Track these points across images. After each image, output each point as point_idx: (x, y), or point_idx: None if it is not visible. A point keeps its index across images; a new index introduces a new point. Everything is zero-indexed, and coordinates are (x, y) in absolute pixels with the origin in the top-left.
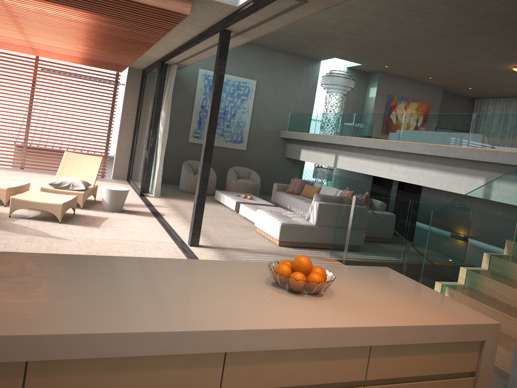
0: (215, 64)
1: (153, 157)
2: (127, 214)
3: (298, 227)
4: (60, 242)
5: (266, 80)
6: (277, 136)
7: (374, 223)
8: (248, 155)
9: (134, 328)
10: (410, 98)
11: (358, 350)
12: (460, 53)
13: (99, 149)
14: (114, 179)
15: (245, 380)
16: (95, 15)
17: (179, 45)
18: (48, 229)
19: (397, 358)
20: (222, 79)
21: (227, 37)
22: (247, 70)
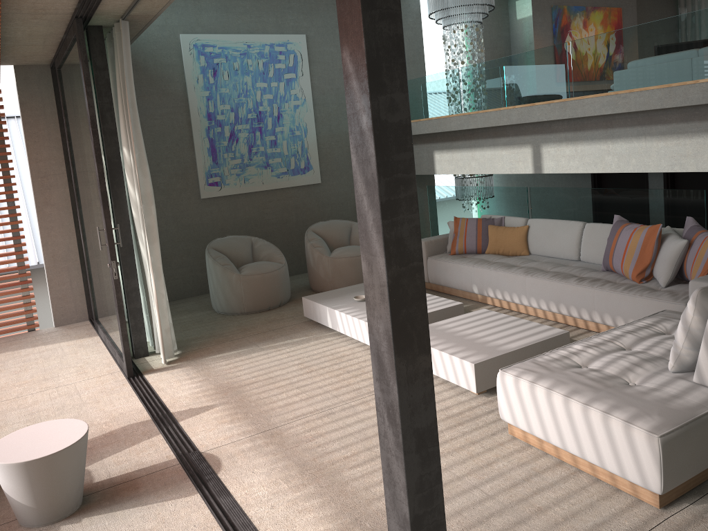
0: None
1: (135, 268)
2: (106, 515)
3: (702, 426)
4: None
5: (324, 29)
6: None
7: None
8: (328, 192)
9: None
10: (589, 5)
11: None
12: None
13: (3, 271)
14: (59, 326)
15: None
16: None
17: None
18: None
19: None
20: None
21: None
22: (281, 17)
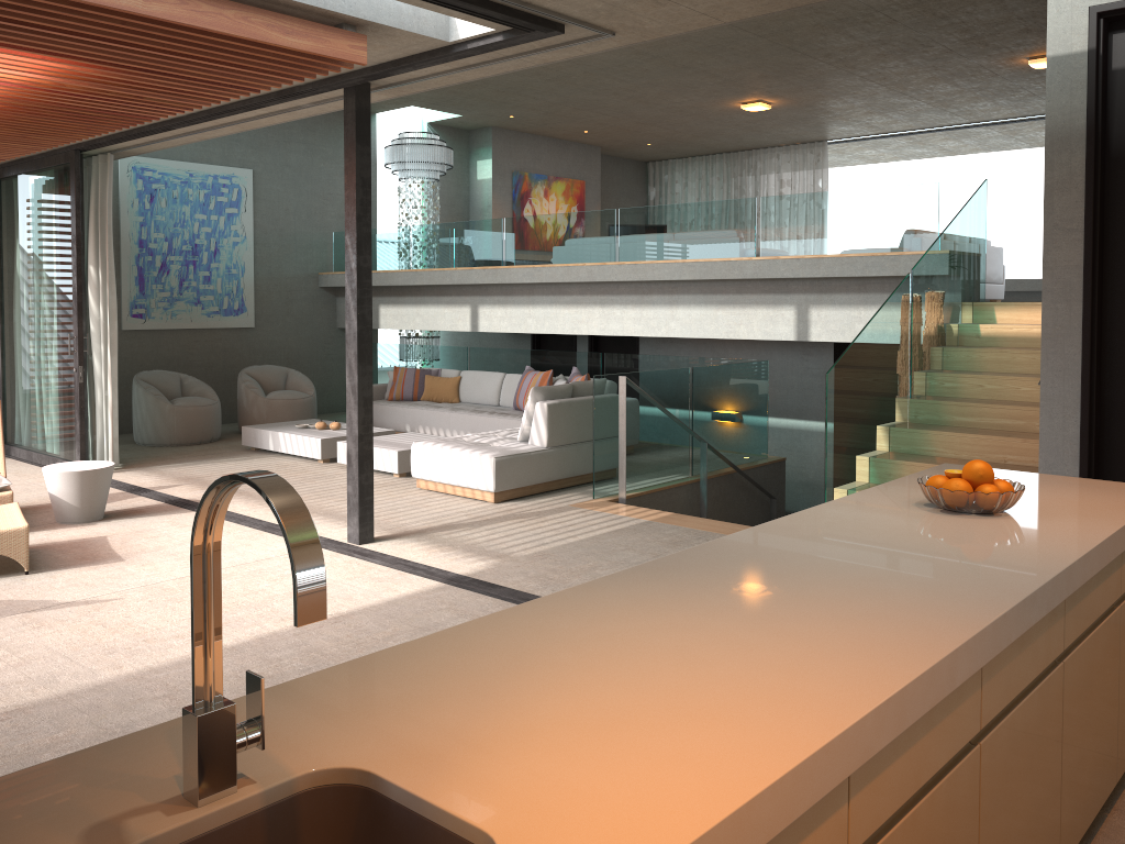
0: (348, 157)
1: (86, 380)
2: (128, 519)
3: (522, 458)
4: (108, 609)
5: (272, 166)
6: (315, 286)
7: (647, 419)
8: (262, 338)
9: (1023, 588)
10: (551, 174)
11: (1117, 558)
12: (664, 85)
13: None
14: None
15: (1073, 627)
16: (81, 68)
17: (182, 114)
18: (29, 592)
19: None
20: (368, 186)
21: (366, 97)
22: (228, 149)
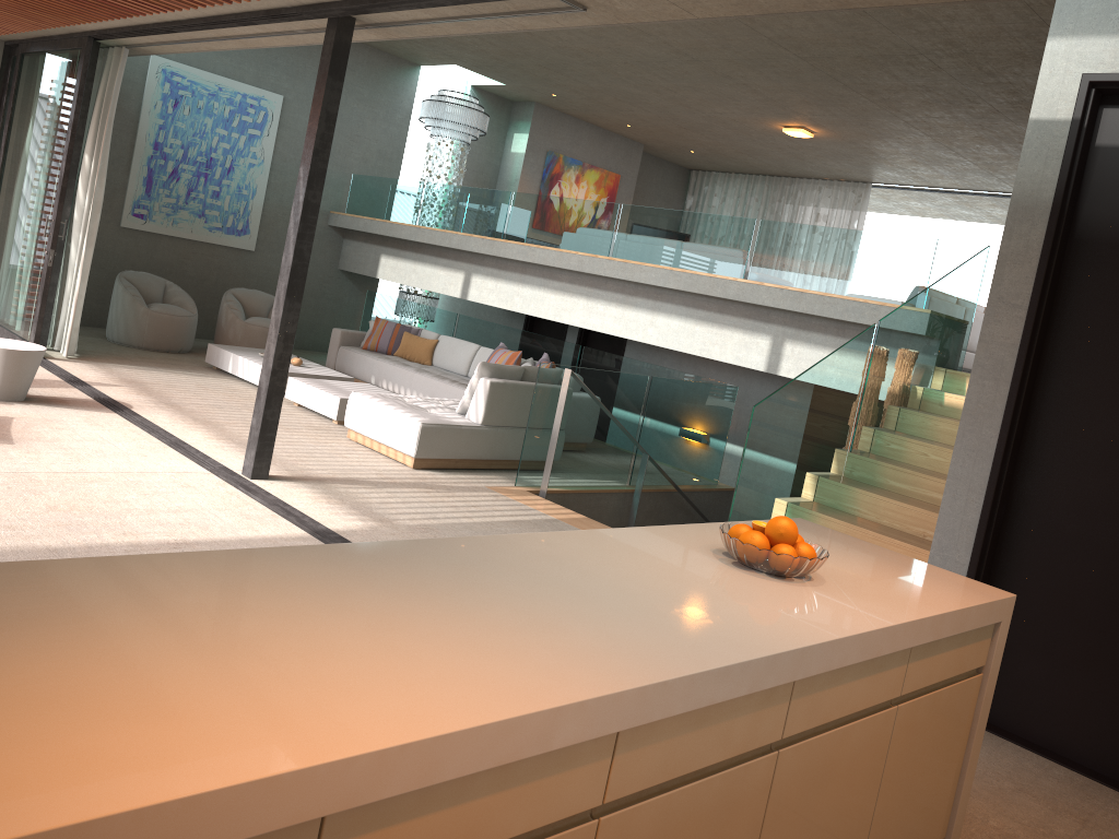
0: (318, 88)
1: (60, 266)
2: (47, 406)
3: (451, 430)
4: None
5: (304, 97)
6: (324, 223)
7: (590, 418)
8: (260, 263)
9: (719, 659)
10: (587, 162)
11: (901, 654)
12: (705, 92)
13: None
14: None
15: (805, 717)
16: None
17: (182, 18)
18: None
19: (929, 659)
20: (333, 122)
21: (348, 32)
22: (263, 71)
